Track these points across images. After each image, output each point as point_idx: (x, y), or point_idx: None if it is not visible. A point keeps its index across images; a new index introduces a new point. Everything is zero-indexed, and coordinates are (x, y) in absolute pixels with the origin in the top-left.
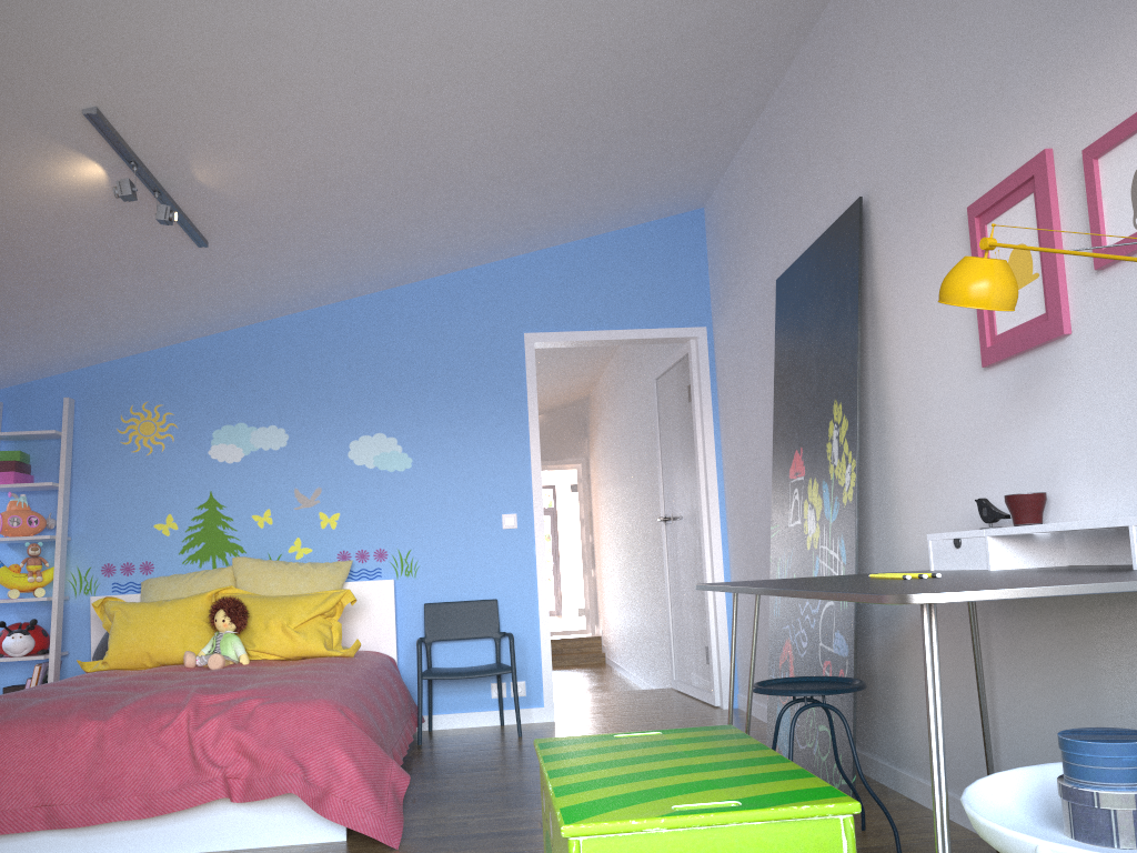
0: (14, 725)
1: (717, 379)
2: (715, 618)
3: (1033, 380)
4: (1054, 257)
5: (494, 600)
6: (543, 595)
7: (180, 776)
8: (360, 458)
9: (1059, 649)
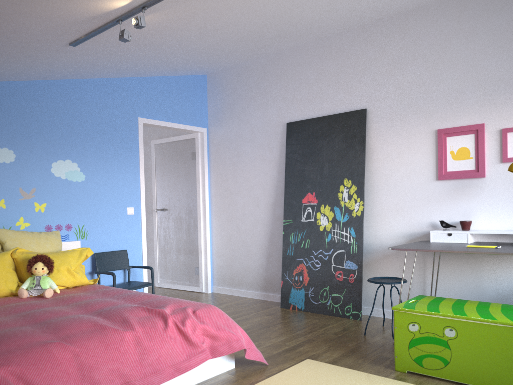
0: (83, 342)
1: (210, 152)
2: (205, 255)
3: (463, 187)
4: (483, 155)
5: (126, 250)
6: (144, 247)
7: (185, 352)
8: (57, 172)
9: (464, 264)
